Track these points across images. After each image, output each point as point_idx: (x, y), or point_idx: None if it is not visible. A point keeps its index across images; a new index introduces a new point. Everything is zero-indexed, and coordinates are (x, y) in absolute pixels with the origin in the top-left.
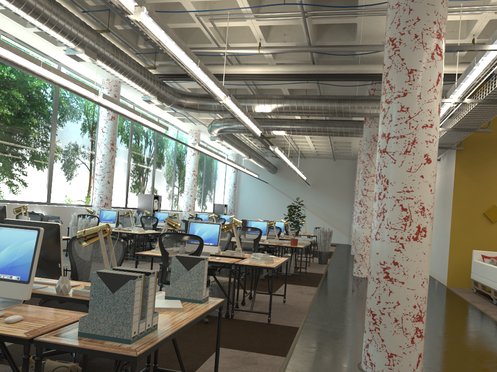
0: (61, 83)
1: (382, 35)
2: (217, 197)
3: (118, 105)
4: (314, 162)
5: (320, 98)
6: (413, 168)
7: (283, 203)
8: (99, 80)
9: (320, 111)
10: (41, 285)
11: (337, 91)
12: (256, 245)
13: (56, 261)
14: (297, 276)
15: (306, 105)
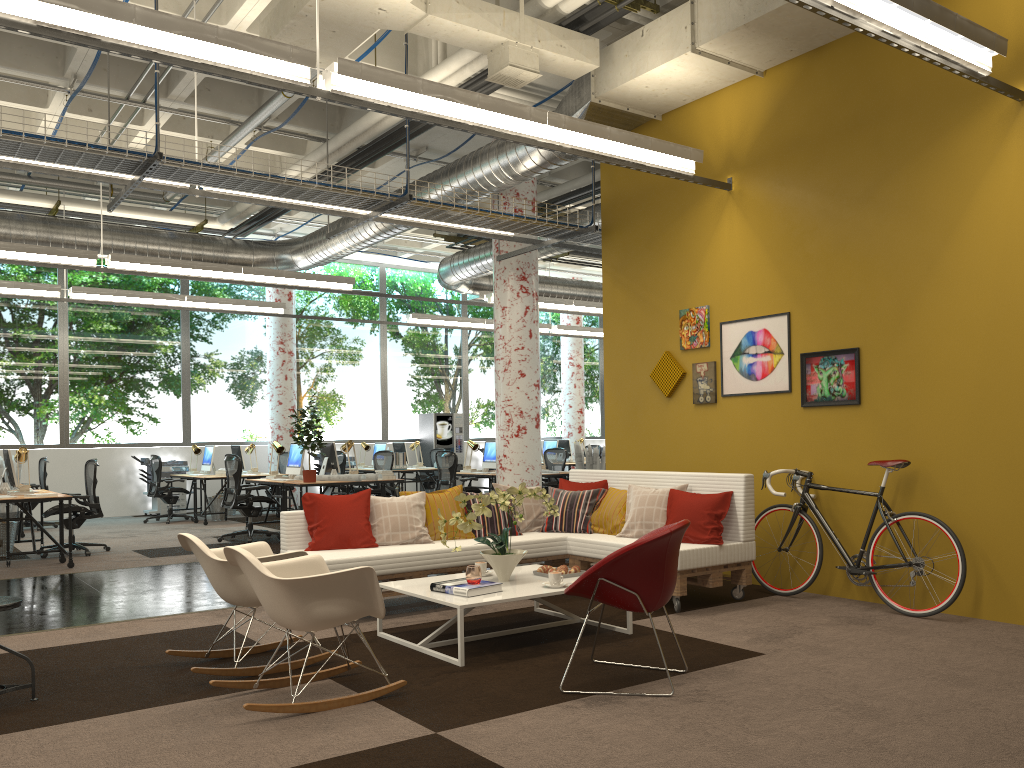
0: None
1: None
2: None
3: (118, 295)
4: None
5: None
6: None
7: None
8: None
9: None
10: None
11: None
12: (237, 485)
13: None
14: None
15: None
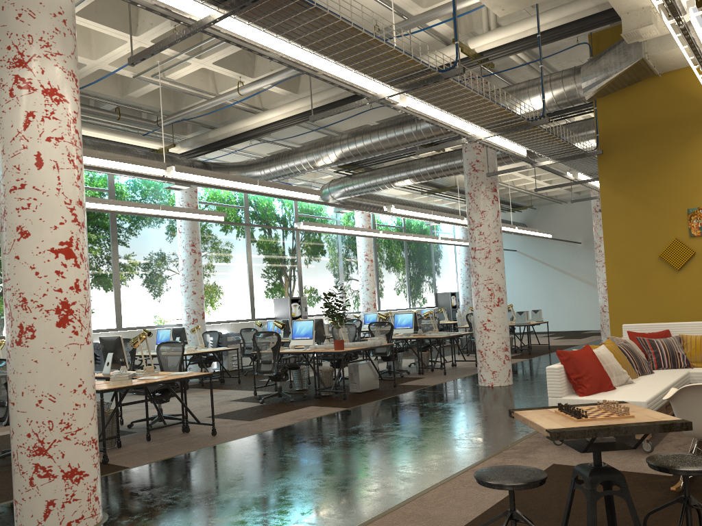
0: None
1: (364, 21)
2: (442, 283)
3: (112, 204)
4: (583, 206)
5: (375, 129)
6: (7, 249)
7: (543, 277)
8: None
9: (378, 147)
10: None
11: None
12: (276, 356)
13: None
14: (371, 393)
15: (360, 144)
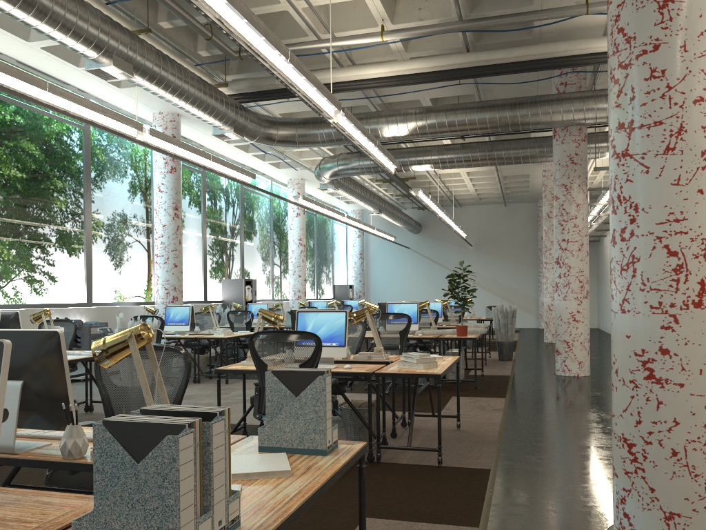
0: (83, 115)
1: None
2: (338, 275)
3: (175, 145)
4: (476, 212)
5: (482, 105)
6: (684, 178)
7: (434, 275)
8: (148, 115)
9: (483, 125)
10: (43, 441)
11: (506, 95)
12: (404, 341)
13: (59, 398)
14: (470, 382)
15: (462, 119)
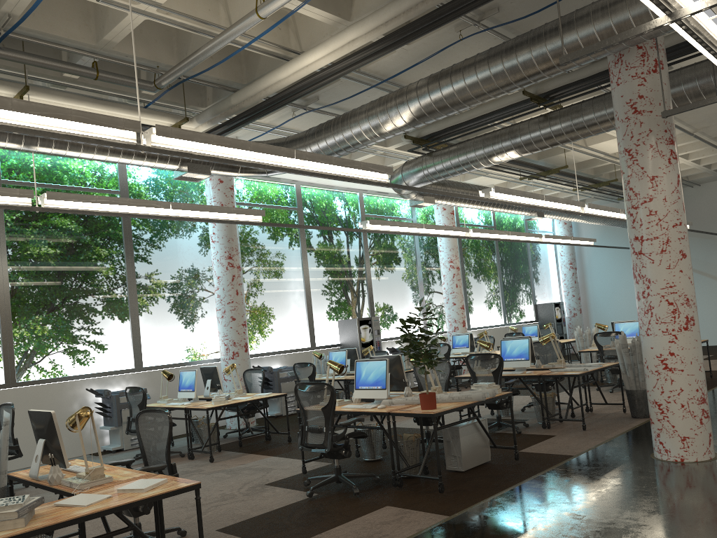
0: None
1: None
2: (542, 292)
3: (99, 203)
4: None
5: (470, 62)
6: None
7: None
8: None
9: (477, 89)
10: None
11: None
12: (329, 421)
13: None
14: (481, 472)
15: (448, 88)
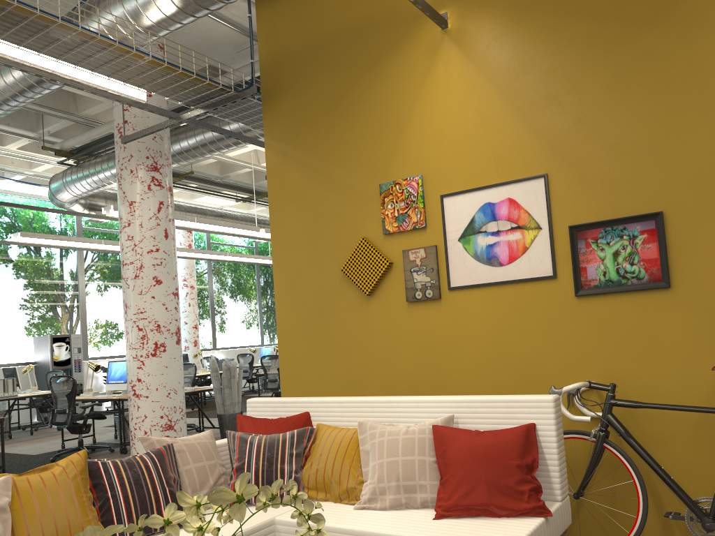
0: None
1: None
2: None
3: None
4: None
5: None
6: None
7: None
8: None
9: None
10: None
11: None
12: None
13: None
14: None
15: None
